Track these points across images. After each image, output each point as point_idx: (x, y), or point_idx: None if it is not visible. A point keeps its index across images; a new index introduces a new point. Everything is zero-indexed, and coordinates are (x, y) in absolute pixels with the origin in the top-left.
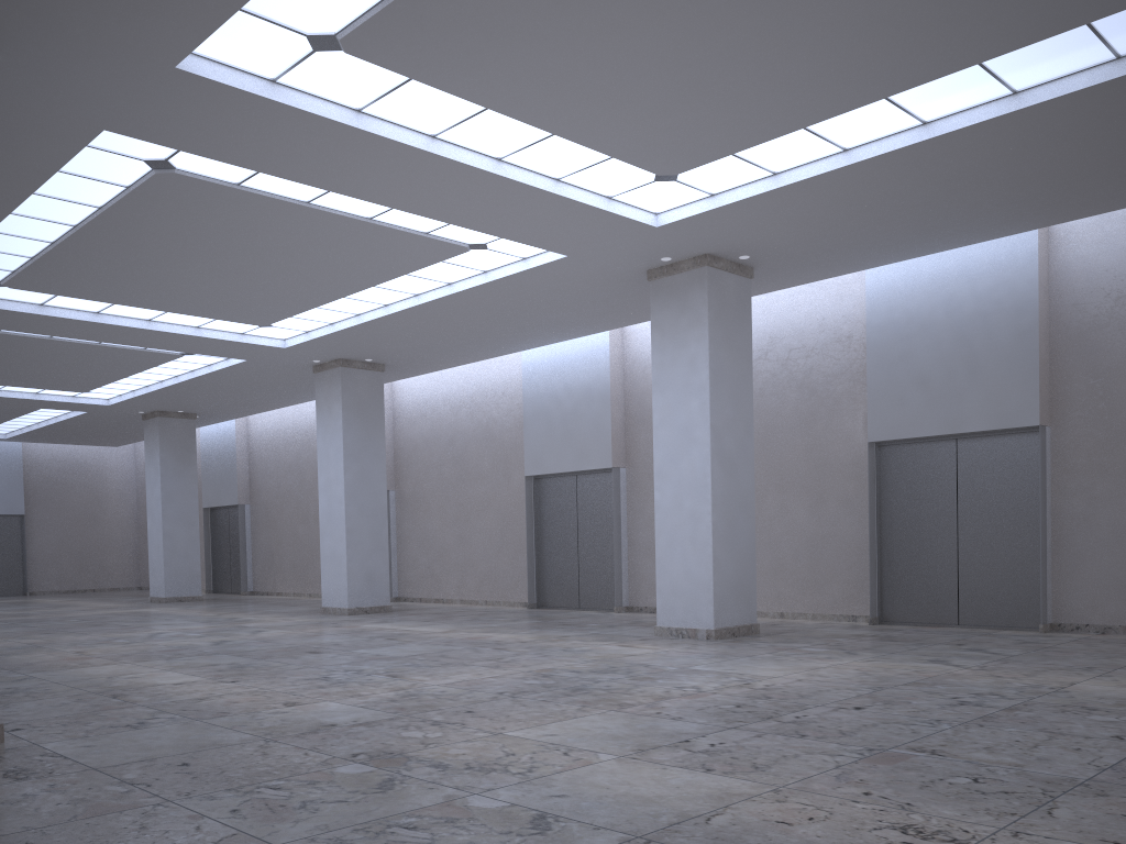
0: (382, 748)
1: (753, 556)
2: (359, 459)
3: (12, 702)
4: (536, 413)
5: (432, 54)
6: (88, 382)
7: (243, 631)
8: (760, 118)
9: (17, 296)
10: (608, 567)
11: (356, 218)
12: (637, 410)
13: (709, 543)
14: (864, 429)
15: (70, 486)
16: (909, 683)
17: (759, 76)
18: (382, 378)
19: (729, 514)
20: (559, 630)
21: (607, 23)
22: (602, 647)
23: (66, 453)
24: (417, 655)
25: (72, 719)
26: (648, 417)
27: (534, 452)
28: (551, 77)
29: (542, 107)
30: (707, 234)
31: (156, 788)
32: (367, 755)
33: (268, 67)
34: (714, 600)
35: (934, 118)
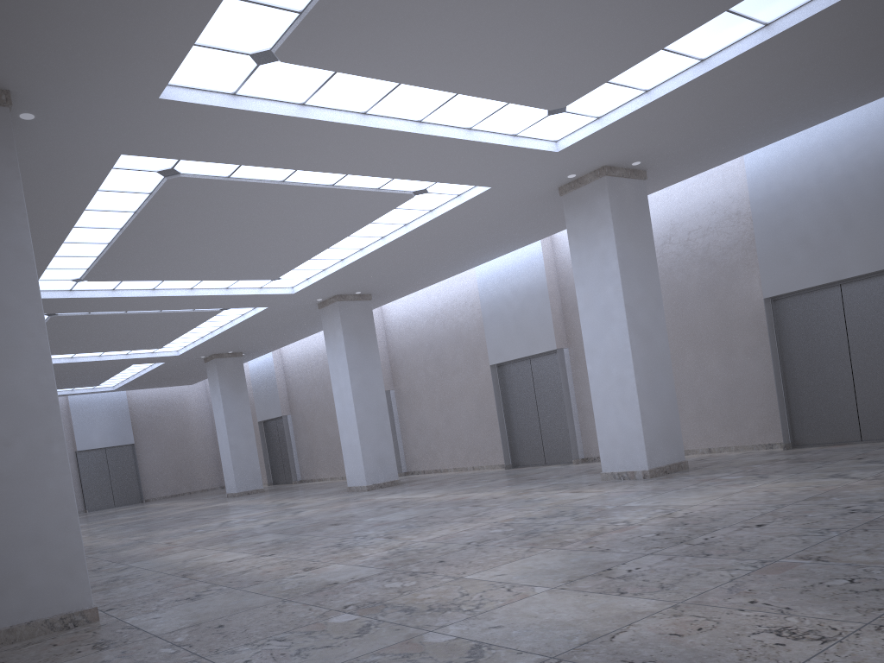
0: (367, 599)
1: (675, 406)
2: (360, 370)
3: (113, 588)
4: (492, 315)
5: (347, 49)
6: (160, 341)
7: (287, 513)
8: (623, 48)
9: (95, 286)
10: (564, 429)
11: (322, 186)
12: (571, 300)
13: (636, 400)
14: (760, 288)
15: (164, 418)
16: (809, 498)
17: (613, 14)
18: (370, 305)
19: (650, 375)
20: (526, 484)
21: None
22: (557, 495)
23: (157, 394)
24: (411, 518)
25: (150, 597)
26: None
27: (495, 345)
28: (444, 49)
29: (443, 73)
30: (601, 150)
31: (195, 647)
32: (355, 606)
33: (228, 84)
34: (645, 446)
35: (773, 18)
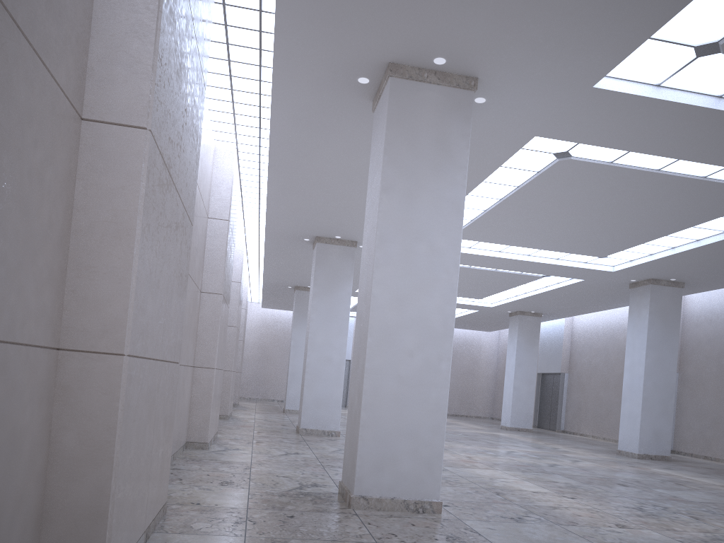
0: None
1: None
2: (657, 349)
3: None
4: None
5: None
6: (483, 293)
7: (565, 459)
8: None
9: None
10: None
11: (693, 177)
12: None
13: None
14: None
15: (461, 353)
16: None
17: None
18: (681, 292)
19: None
20: None
21: None
22: None
23: (461, 334)
24: (708, 503)
25: (475, 505)
26: None
27: None
28: None
29: None
30: None
31: None
32: None
33: (657, 76)
34: None
35: None
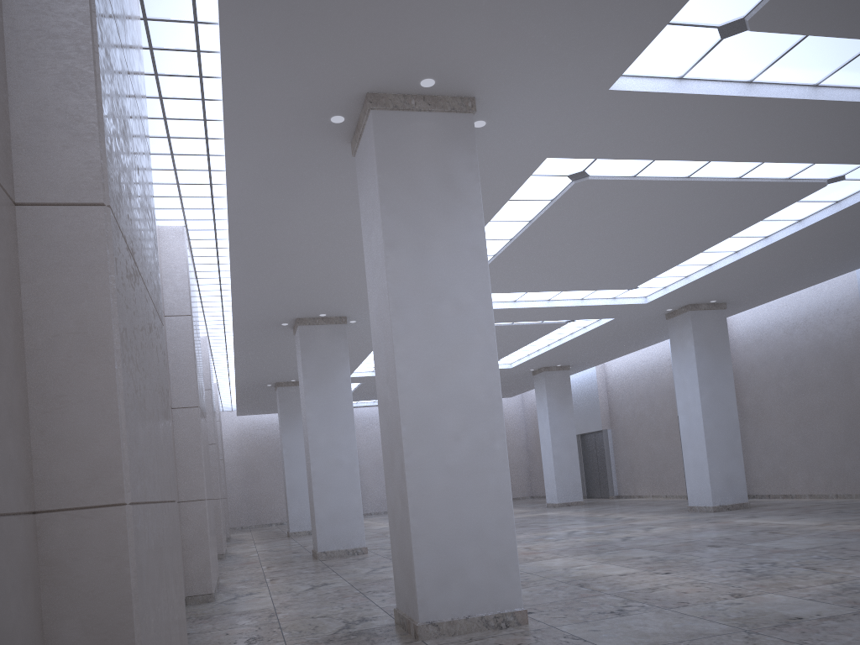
0: None
1: None
2: (711, 383)
3: None
4: None
5: (834, 4)
6: (500, 353)
7: (636, 528)
8: None
9: None
10: None
11: (727, 180)
12: None
13: None
14: None
15: None
16: None
17: None
18: (724, 314)
19: None
20: None
21: None
22: None
23: None
24: (815, 548)
25: (563, 605)
26: None
27: None
28: None
29: None
30: None
31: None
32: None
33: (678, 67)
34: None
35: None
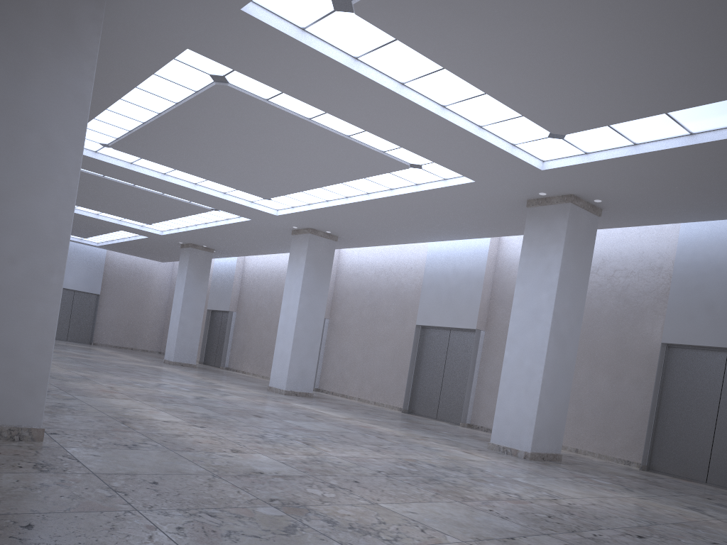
0: (291, 498)
1: (566, 407)
2: (310, 295)
3: (58, 413)
4: (430, 284)
5: (414, 23)
6: (151, 218)
7: (216, 393)
8: (636, 101)
9: (117, 155)
10: (461, 395)
11: (339, 134)
12: (499, 293)
13: (538, 392)
14: (660, 333)
15: (130, 282)
16: (676, 523)
17: (643, 69)
18: (334, 245)
19: (555, 375)
20: (421, 431)
21: (543, 15)
22: (450, 450)
23: (131, 261)
24: (325, 431)
25: (91, 433)
26: (506, 299)
27: (425, 310)
28: (493, 51)
29: (482, 72)
30: (576, 180)
31: (130, 498)
32: (280, 502)
33: (302, 19)
34: (534, 432)
35: None
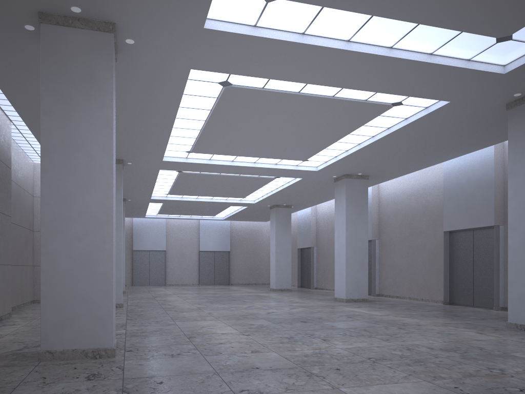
0: (261, 388)
1: None
2: (353, 224)
3: (149, 336)
4: (450, 196)
5: None
6: (243, 193)
7: (288, 307)
8: None
9: (199, 156)
10: (491, 283)
11: (325, 97)
12: None
13: None
14: None
15: (248, 239)
16: None
17: None
18: (367, 183)
19: None
20: (448, 319)
21: None
22: (463, 333)
23: (246, 225)
24: (351, 328)
25: (156, 348)
26: None
27: (449, 218)
28: None
29: (405, 6)
30: None
31: None
32: (248, 392)
33: (250, 18)
34: None
35: None
